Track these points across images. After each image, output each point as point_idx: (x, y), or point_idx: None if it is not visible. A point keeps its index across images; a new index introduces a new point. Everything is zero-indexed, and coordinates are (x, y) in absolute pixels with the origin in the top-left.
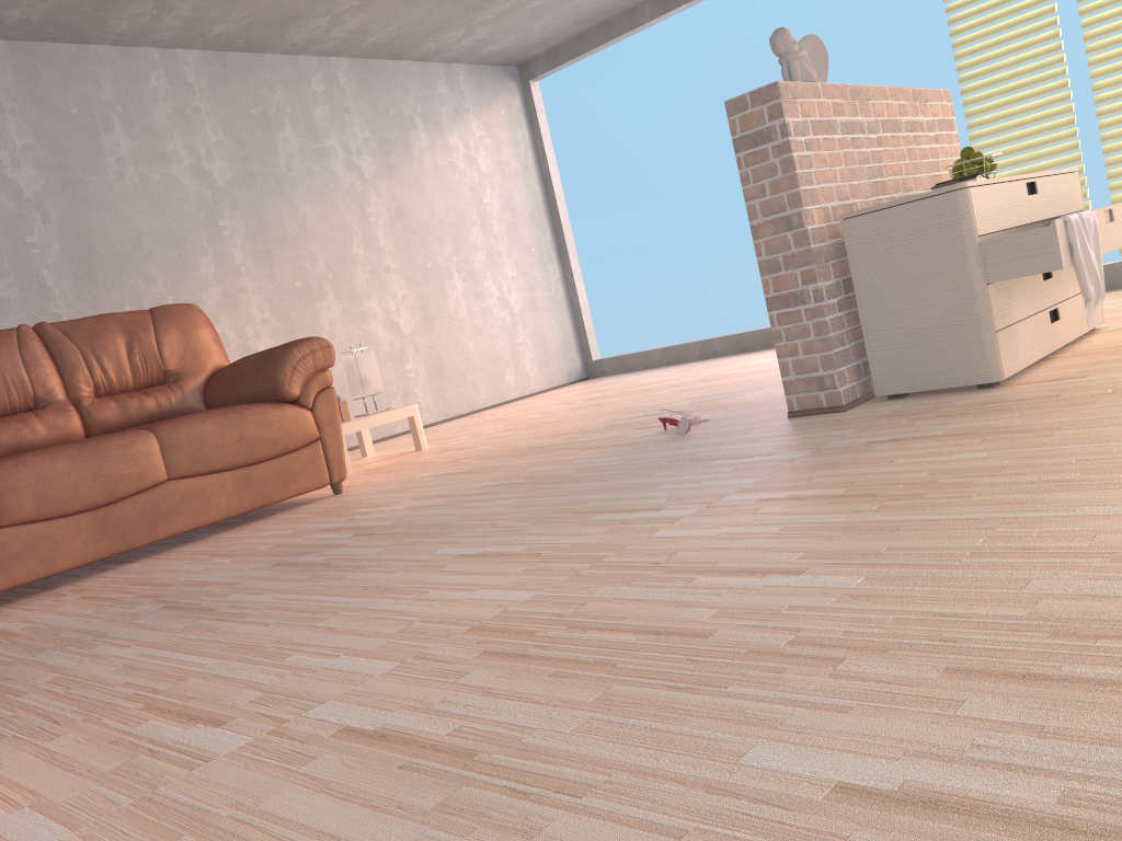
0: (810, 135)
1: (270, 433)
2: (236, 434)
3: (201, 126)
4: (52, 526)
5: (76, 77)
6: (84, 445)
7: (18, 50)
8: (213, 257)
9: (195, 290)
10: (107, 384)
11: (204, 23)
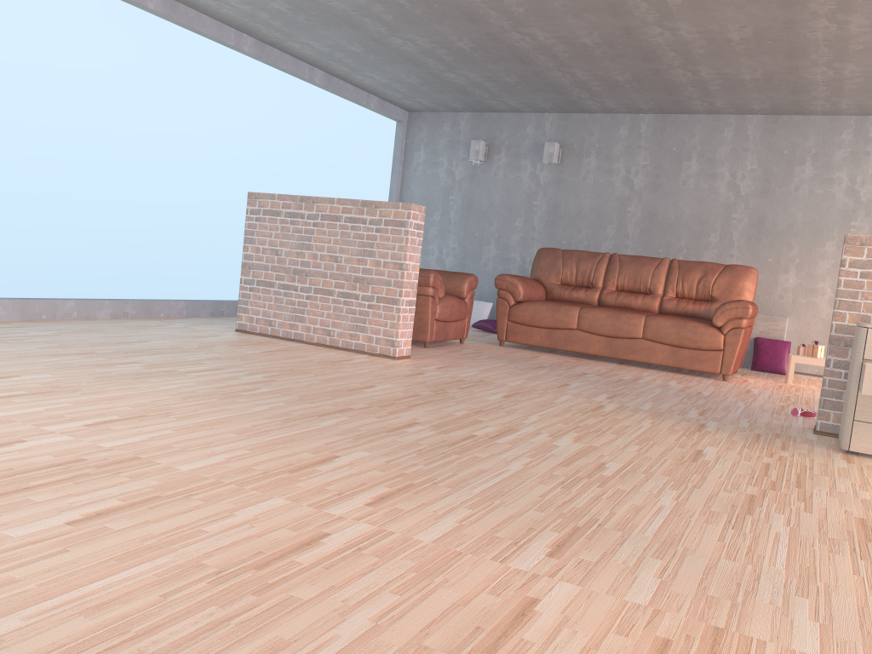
0: (871, 269)
1: (693, 337)
2: (677, 331)
3: (864, 163)
4: (591, 336)
5: (794, 133)
6: (616, 312)
7: (768, 120)
8: (836, 242)
9: (815, 259)
10: (682, 293)
11: (869, 106)
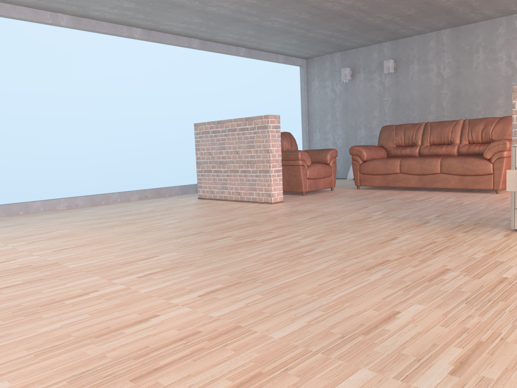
0: None
1: (472, 167)
2: (461, 165)
3: None
4: (409, 176)
5: None
6: (422, 158)
7: None
8: None
9: None
10: (472, 140)
11: None
